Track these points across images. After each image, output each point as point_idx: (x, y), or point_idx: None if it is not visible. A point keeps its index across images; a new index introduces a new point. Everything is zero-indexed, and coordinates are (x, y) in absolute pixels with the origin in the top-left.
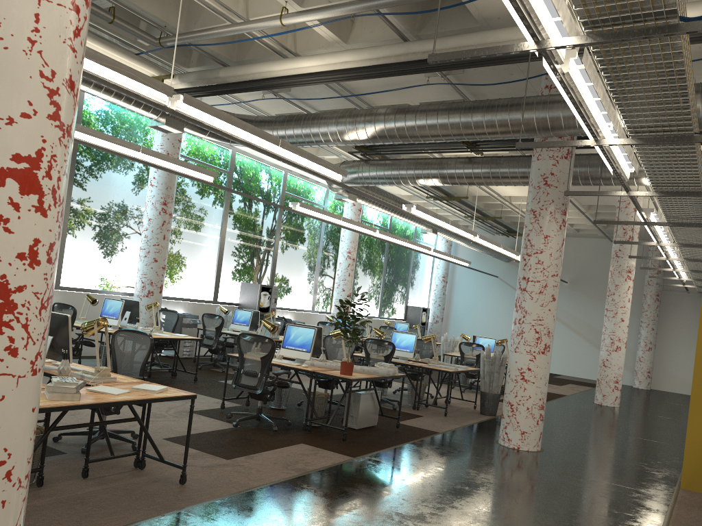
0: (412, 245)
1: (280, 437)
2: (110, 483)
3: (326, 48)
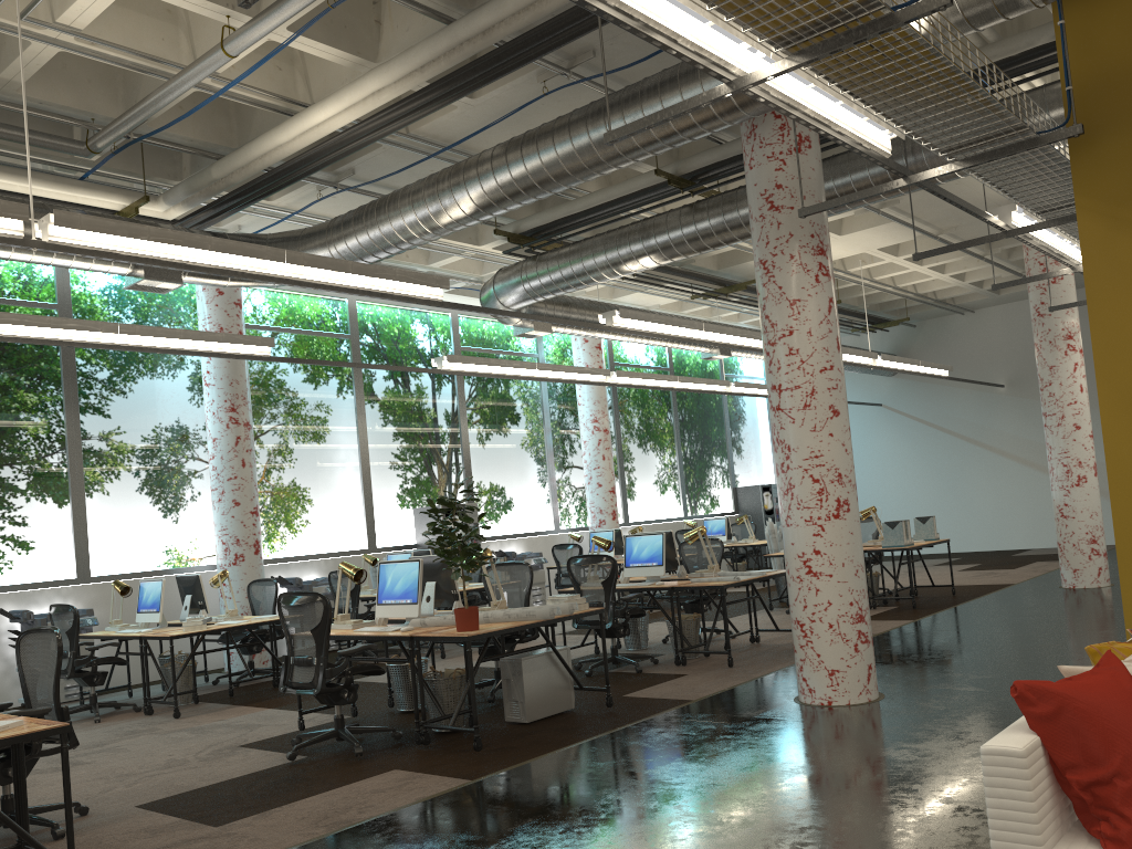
0: (691, 384)
1: (365, 764)
2: None
3: (352, 80)
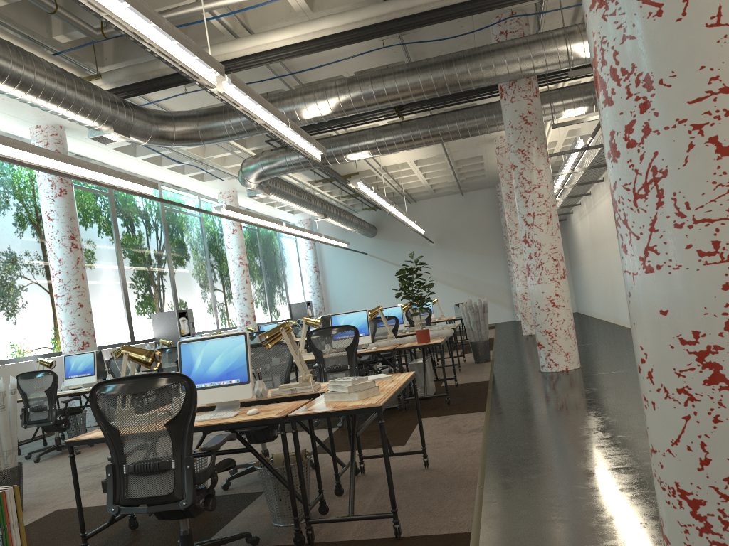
0: (308, 234)
1: (392, 421)
2: (371, 490)
3: (288, 19)
